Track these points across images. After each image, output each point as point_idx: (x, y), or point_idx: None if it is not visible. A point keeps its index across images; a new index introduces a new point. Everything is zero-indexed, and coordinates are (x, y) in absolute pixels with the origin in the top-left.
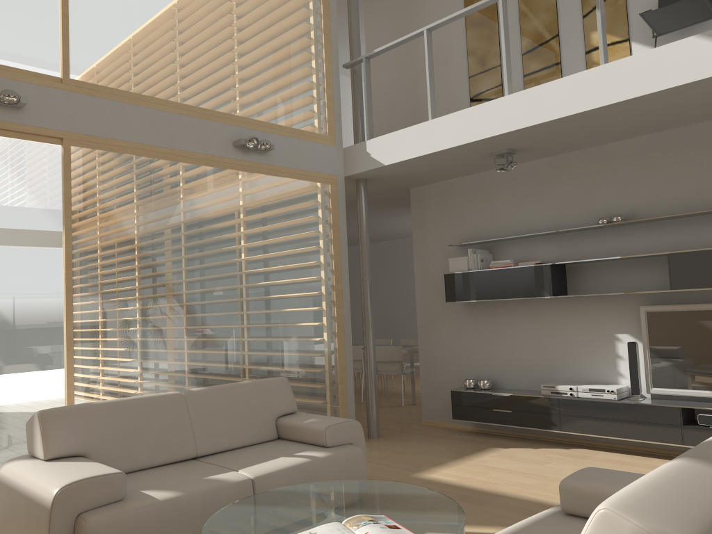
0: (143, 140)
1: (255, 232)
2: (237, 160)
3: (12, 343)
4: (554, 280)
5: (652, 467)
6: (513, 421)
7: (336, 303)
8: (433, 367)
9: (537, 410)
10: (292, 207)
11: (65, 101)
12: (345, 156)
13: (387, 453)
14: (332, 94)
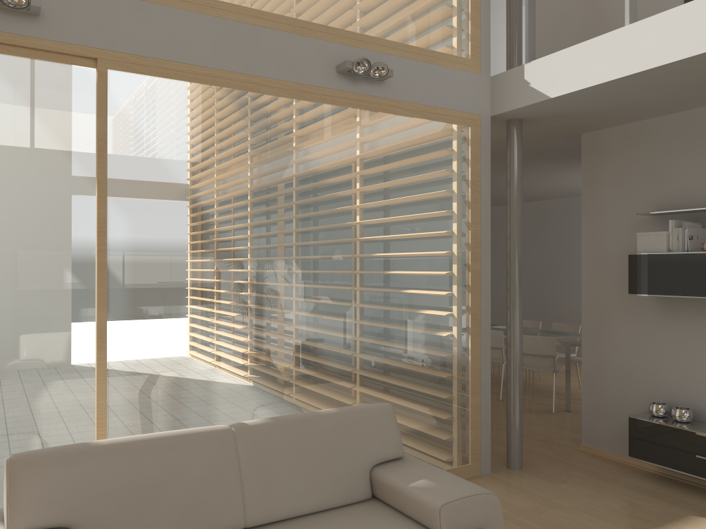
0: (210, 62)
1: (363, 191)
2: (341, 91)
3: (23, 337)
4: None
5: None
6: None
7: (471, 288)
8: (602, 377)
9: None
10: (416, 157)
11: (101, 6)
12: (494, 88)
13: (533, 503)
14: (478, 2)
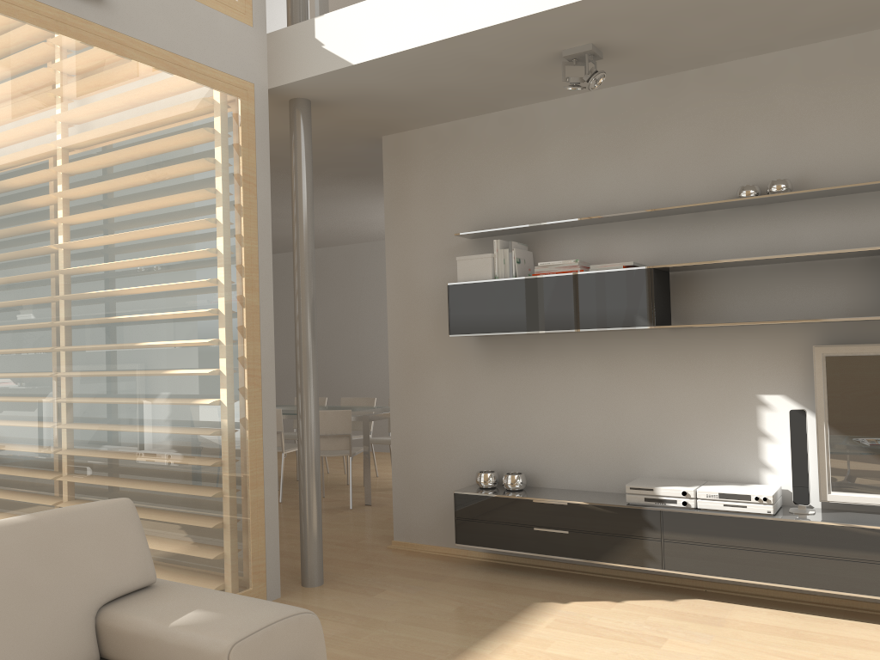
0: None
1: (71, 169)
2: None
3: None
4: (657, 297)
5: (853, 644)
6: (572, 550)
7: (247, 332)
8: (416, 449)
9: (618, 531)
10: (159, 129)
11: None
12: (272, 50)
13: (346, 627)
14: None
